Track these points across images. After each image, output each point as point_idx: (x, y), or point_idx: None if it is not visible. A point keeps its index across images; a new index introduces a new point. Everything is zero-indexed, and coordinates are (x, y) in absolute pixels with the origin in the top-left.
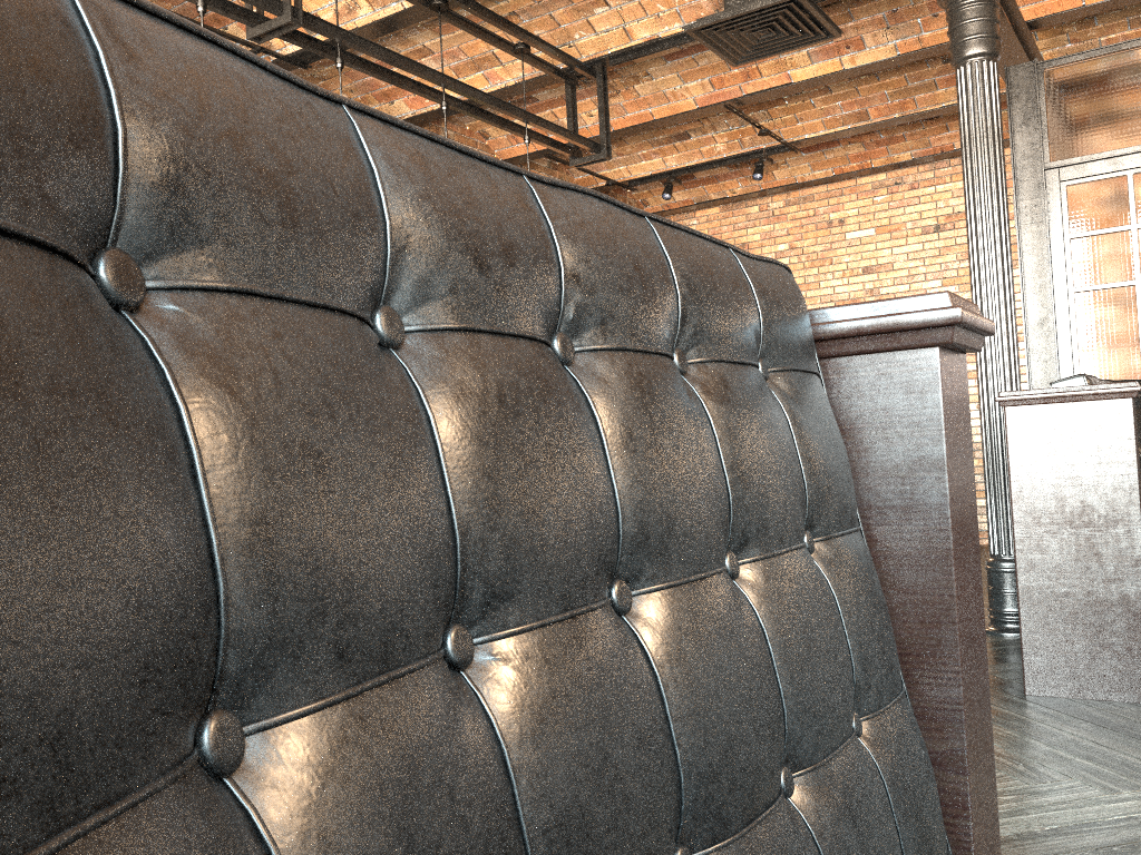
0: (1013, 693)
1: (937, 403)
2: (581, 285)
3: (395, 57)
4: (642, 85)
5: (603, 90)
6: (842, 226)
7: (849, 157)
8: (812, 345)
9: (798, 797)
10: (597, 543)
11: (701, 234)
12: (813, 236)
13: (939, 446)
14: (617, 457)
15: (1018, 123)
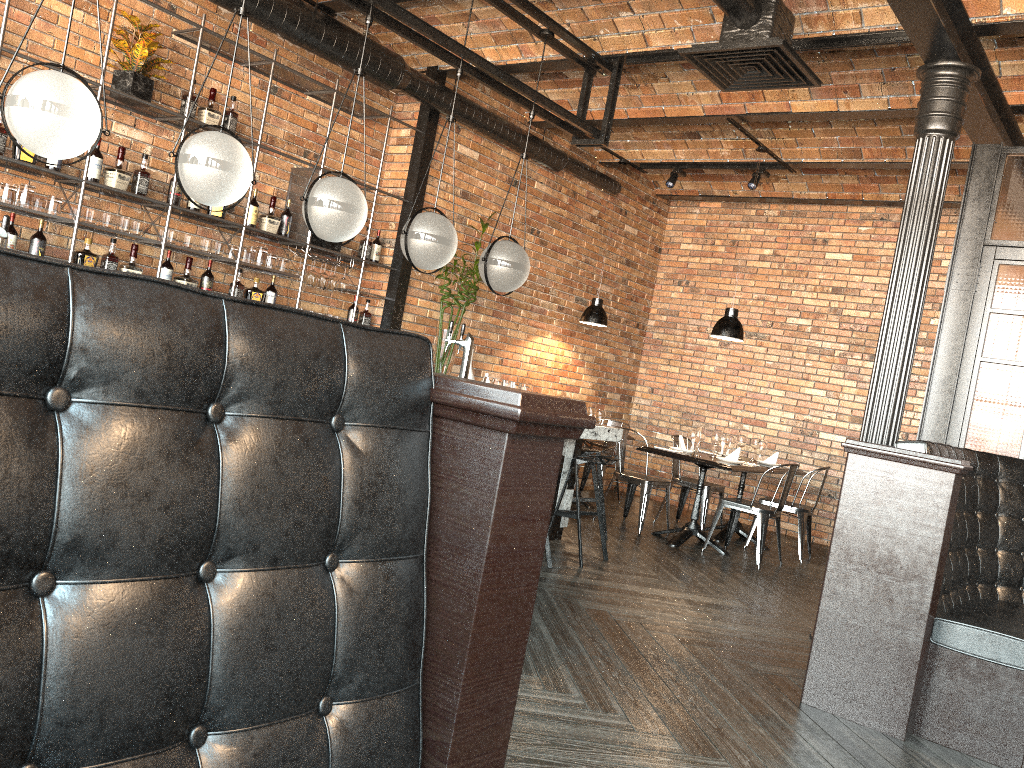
0: (792, 697)
1: (496, 476)
2: (88, 355)
3: (420, 23)
4: (659, 84)
5: (614, 84)
6: (825, 246)
7: (843, 186)
8: (415, 407)
9: (207, 750)
10: (9, 546)
11: (302, 312)
12: (797, 249)
13: (490, 510)
14: (70, 485)
15: (972, 197)
